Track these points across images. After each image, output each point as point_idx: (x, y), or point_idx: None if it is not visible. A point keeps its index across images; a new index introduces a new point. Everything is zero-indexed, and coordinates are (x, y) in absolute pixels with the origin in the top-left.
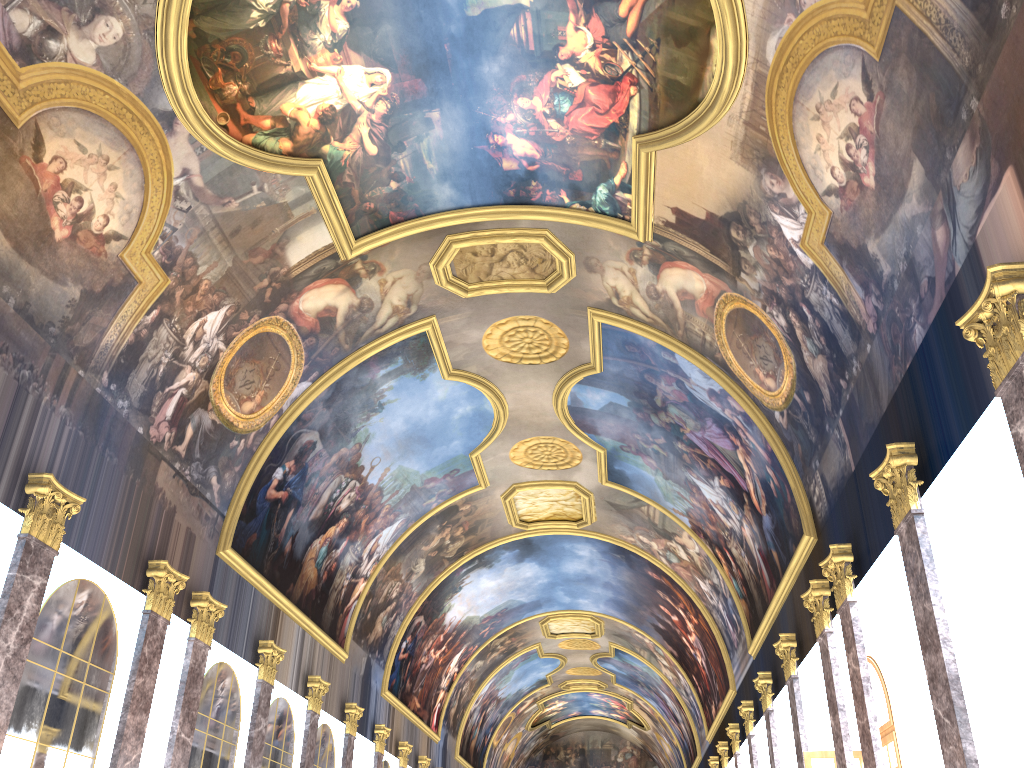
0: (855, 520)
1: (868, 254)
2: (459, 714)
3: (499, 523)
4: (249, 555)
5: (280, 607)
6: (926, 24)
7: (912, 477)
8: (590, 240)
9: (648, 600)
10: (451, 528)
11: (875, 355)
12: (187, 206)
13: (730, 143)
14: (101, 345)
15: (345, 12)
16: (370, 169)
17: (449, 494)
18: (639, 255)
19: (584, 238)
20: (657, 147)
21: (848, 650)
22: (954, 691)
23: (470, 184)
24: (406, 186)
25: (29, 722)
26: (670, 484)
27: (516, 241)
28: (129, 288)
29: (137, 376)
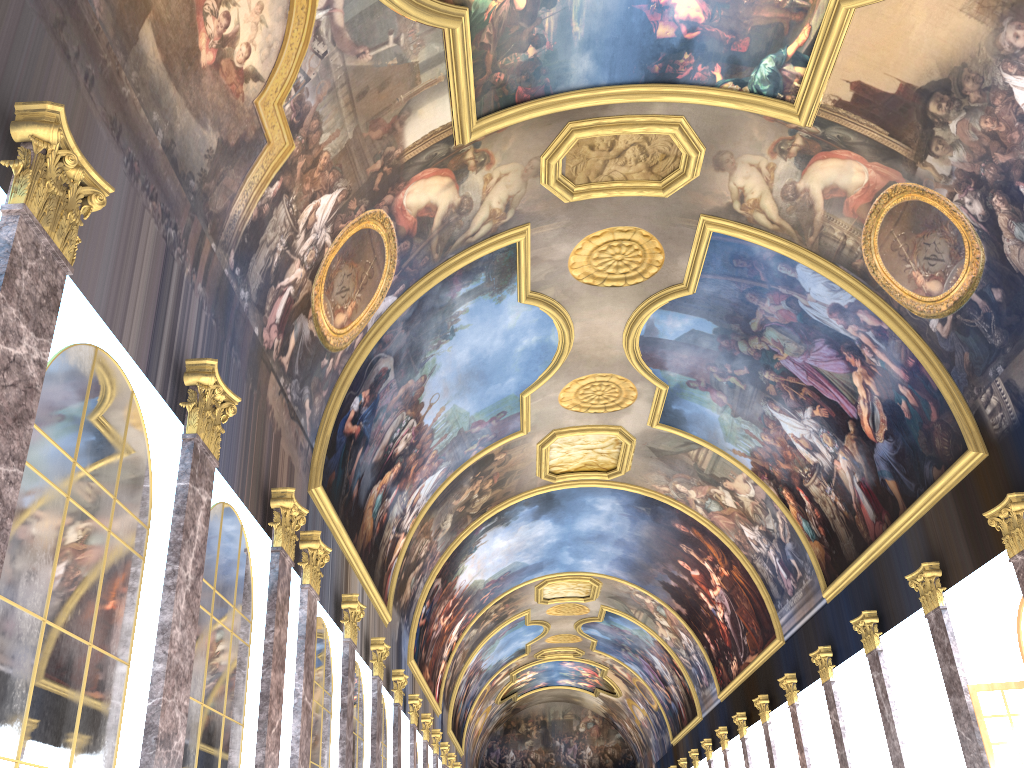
0: None
1: None
2: (451, 686)
3: (527, 475)
4: (330, 496)
5: (349, 559)
6: None
7: None
8: (730, 130)
9: (665, 556)
10: (482, 480)
11: None
12: (323, 50)
13: None
14: (230, 215)
15: None
16: (512, 28)
17: (490, 441)
18: (787, 146)
19: (724, 127)
20: None
21: None
22: None
23: (613, 56)
24: (543, 54)
25: (195, 678)
26: (738, 422)
27: (646, 130)
28: (258, 147)
29: (256, 263)
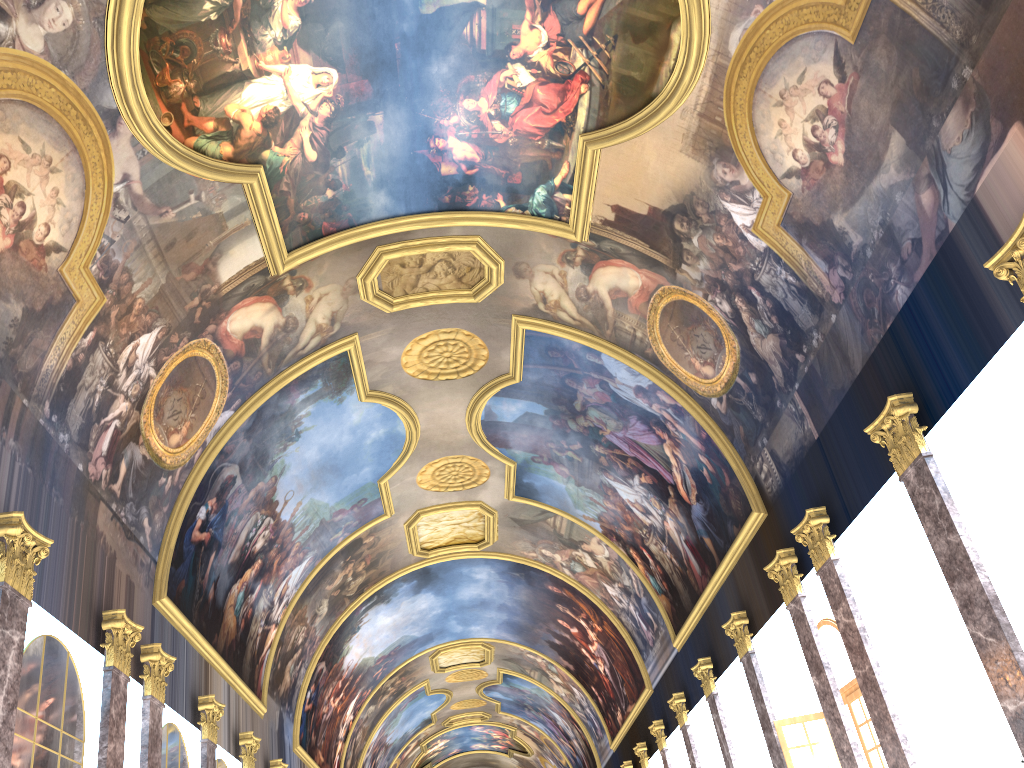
0: (823, 484)
1: (834, 228)
2: (354, 766)
3: (400, 554)
4: (180, 604)
5: (209, 660)
6: (910, 5)
7: (915, 424)
8: (522, 245)
9: (545, 616)
10: (354, 563)
11: (842, 323)
12: (125, 216)
13: (681, 136)
14: (42, 371)
15: (298, 7)
16: (308, 176)
17: (355, 526)
18: (572, 256)
19: (516, 243)
20: (606, 144)
21: (835, 606)
22: (997, 610)
23: (406, 191)
24: (342, 194)
25: None
26: (582, 490)
27: (448, 249)
28: (67, 307)
29: (75, 406)
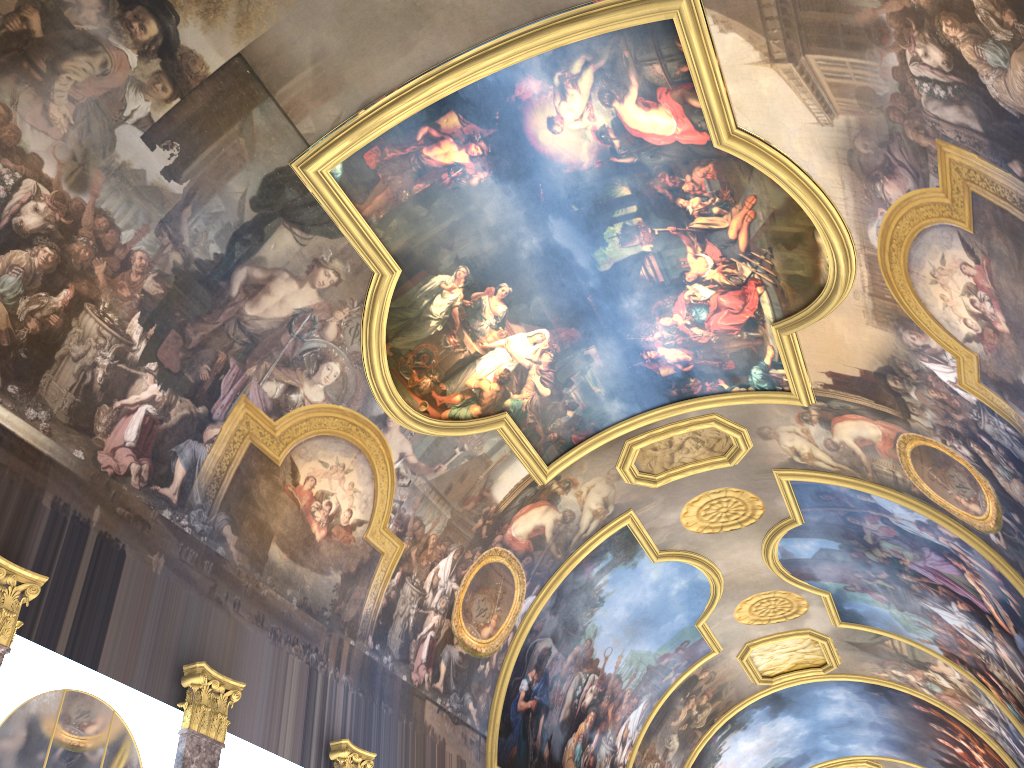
0: None
1: None
2: None
3: (742, 683)
4: None
5: None
6: (1004, 202)
7: None
8: (757, 413)
9: (923, 735)
10: (695, 698)
11: None
12: (408, 481)
13: (862, 312)
14: (363, 614)
15: (502, 298)
16: (547, 407)
17: (685, 666)
18: (807, 416)
19: (751, 413)
20: (795, 329)
21: None
22: None
23: (636, 395)
24: (581, 411)
25: None
26: (907, 615)
27: (689, 430)
28: (375, 560)
29: (394, 632)
